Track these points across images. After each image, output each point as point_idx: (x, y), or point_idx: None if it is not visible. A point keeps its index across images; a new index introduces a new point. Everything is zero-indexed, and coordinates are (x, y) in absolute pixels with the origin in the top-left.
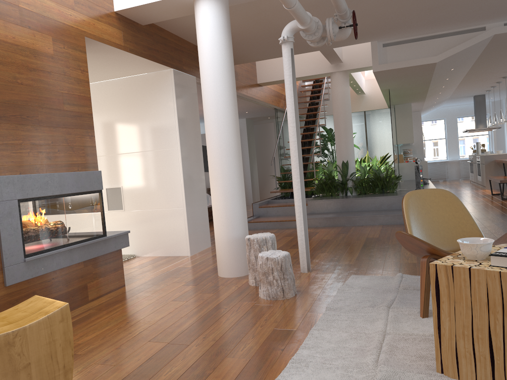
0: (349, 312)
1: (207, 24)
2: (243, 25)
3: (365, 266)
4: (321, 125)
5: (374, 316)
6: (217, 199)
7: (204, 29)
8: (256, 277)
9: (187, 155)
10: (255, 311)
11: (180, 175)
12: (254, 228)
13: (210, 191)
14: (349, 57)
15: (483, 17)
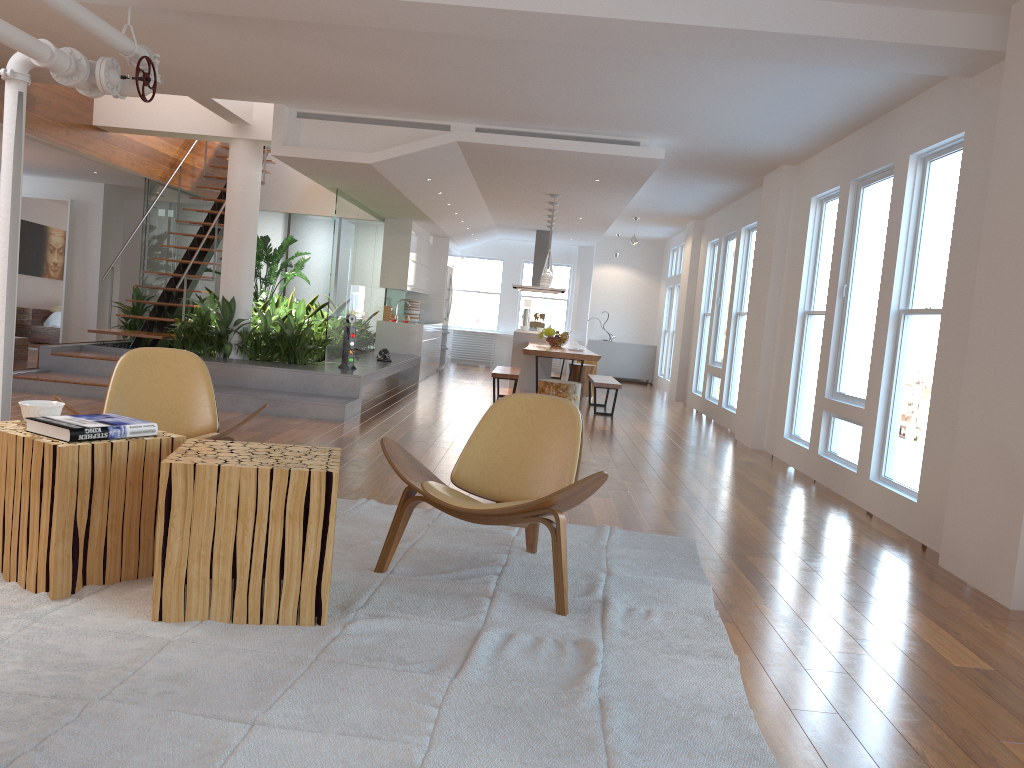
0: None
1: None
2: None
3: None
4: None
5: None
6: None
7: None
8: None
9: None
10: None
11: None
12: (23, 389)
13: None
14: (264, 119)
15: (436, 110)
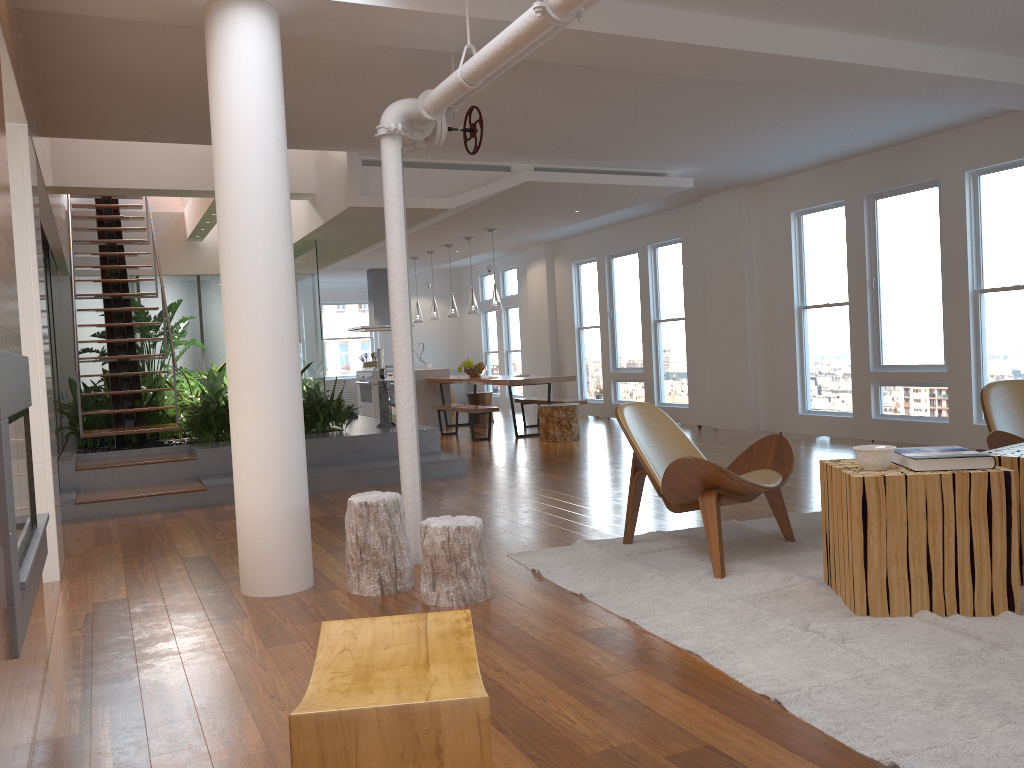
0: (626, 593)
1: (253, 62)
2: (193, 69)
3: (497, 541)
4: (148, 296)
5: (667, 589)
6: (263, 428)
7: (246, 71)
8: (384, 578)
9: (44, 335)
10: (483, 623)
11: (40, 383)
12: (91, 515)
13: (234, 413)
14: None
15: (523, 152)
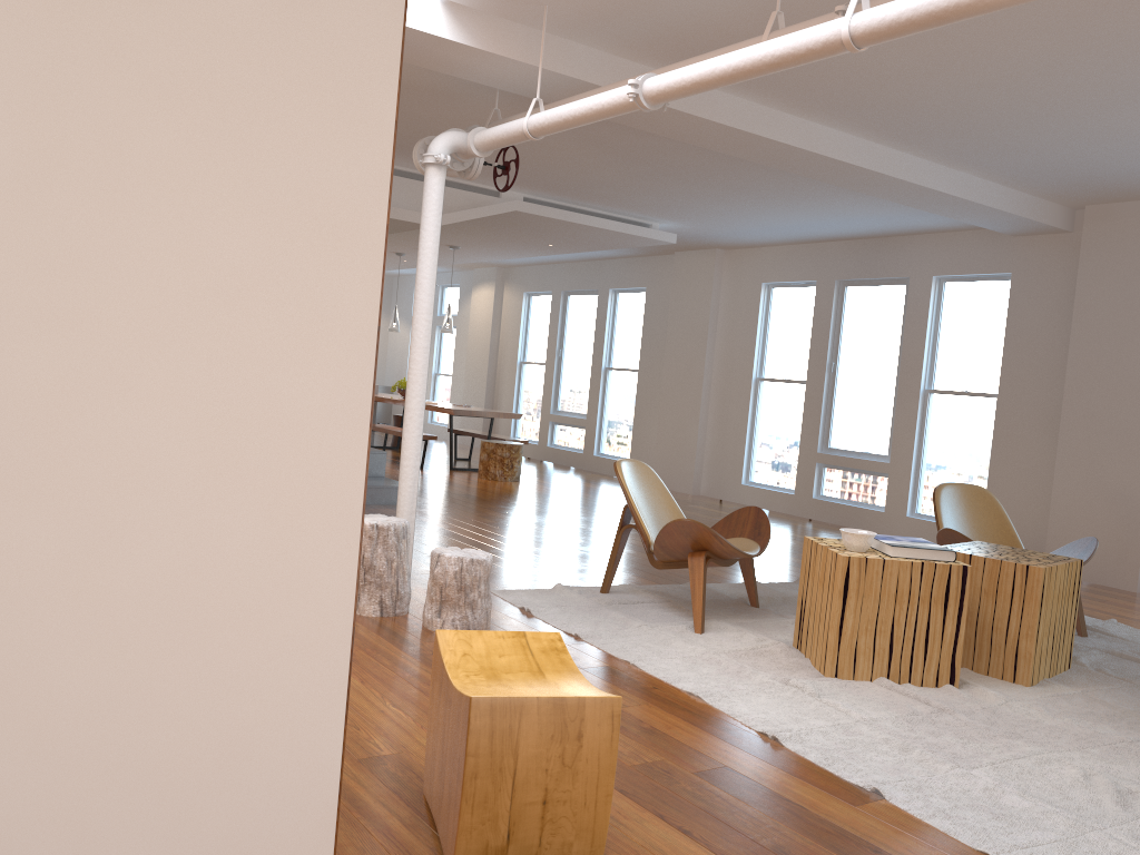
0: (617, 638)
1: None
2: None
3: None
4: None
5: (654, 638)
6: None
7: None
8: (385, 600)
9: None
10: None
11: None
12: None
13: None
14: None
15: (519, 181)
